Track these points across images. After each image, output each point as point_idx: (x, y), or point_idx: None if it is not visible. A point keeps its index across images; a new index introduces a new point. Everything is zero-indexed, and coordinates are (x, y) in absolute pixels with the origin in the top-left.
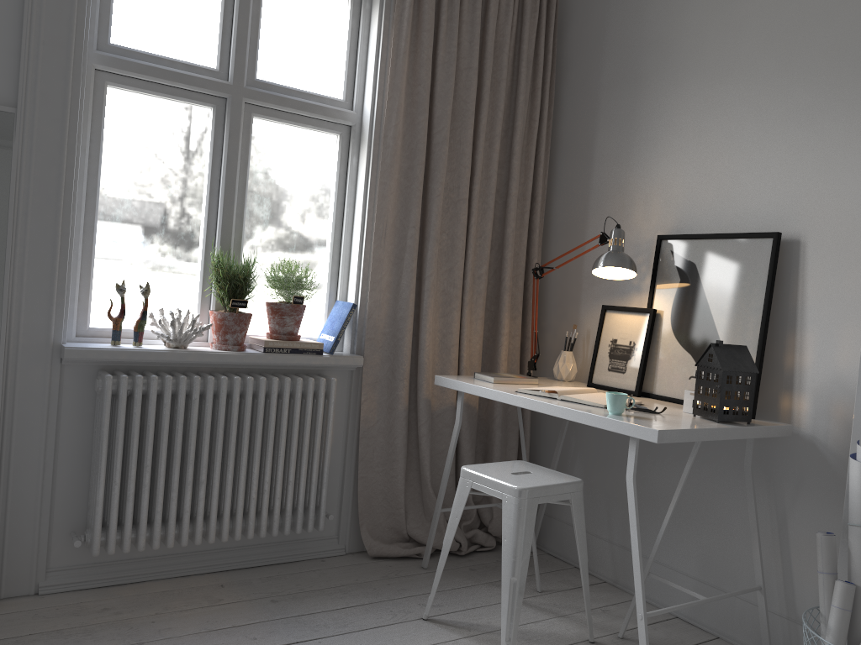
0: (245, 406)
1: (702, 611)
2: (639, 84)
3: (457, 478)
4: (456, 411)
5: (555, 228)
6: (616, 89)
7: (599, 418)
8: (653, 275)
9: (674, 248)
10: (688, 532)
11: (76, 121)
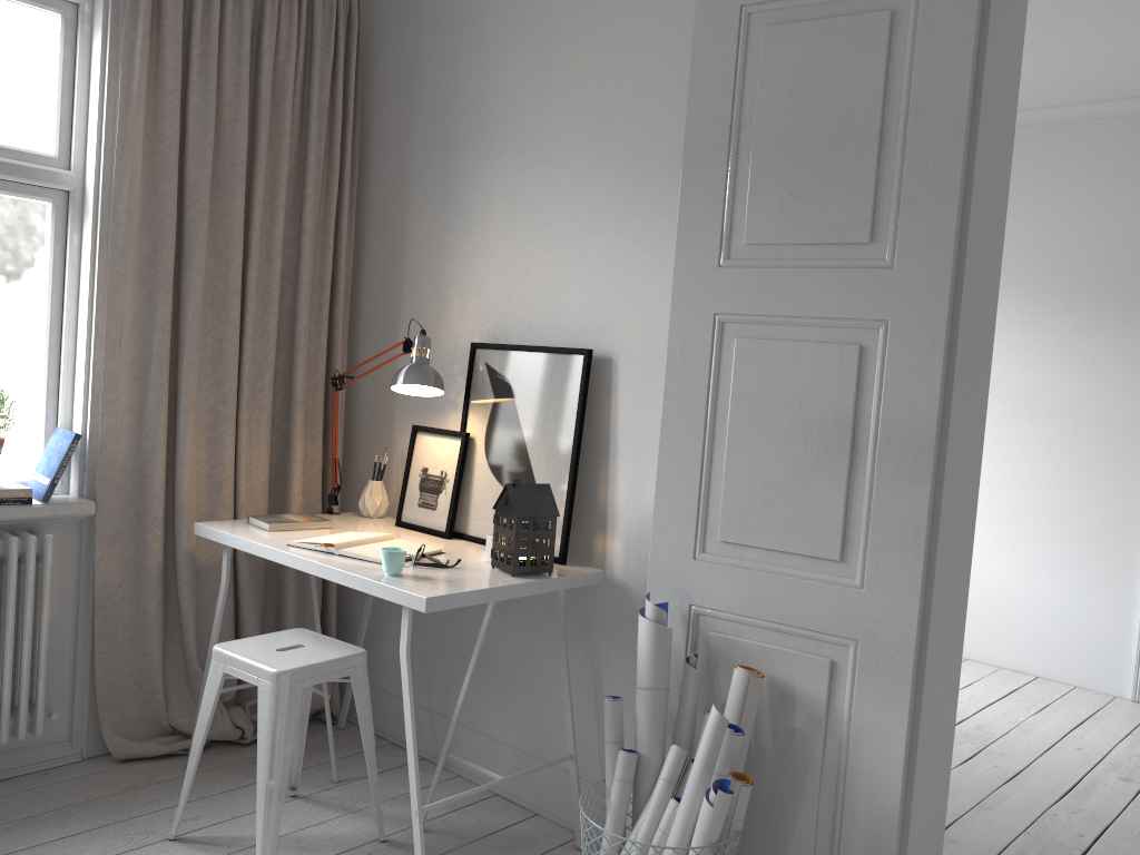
0: None
1: (522, 785)
2: (453, 152)
3: None
4: (223, 569)
5: (365, 322)
6: (429, 155)
7: (369, 582)
8: (467, 390)
9: (489, 359)
10: (508, 694)
11: None
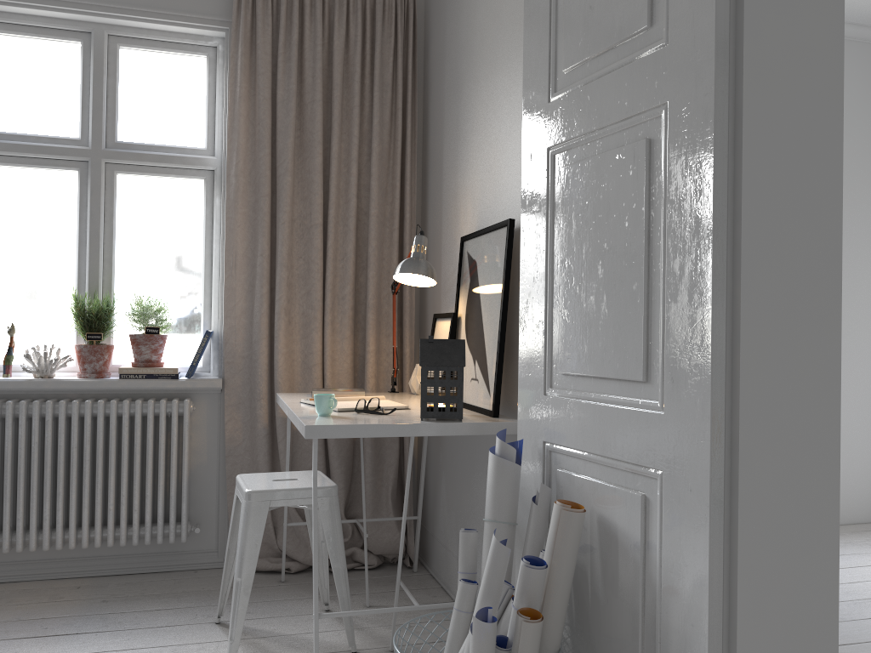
0: (97, 427)
1: None
2: (459, 89)
3: None
4: (287, 426)
5: (429, 242)
6: (450, 97)
7: (297, 419)
8: (458, 278)
9: (468, 248)
10: None
11: None
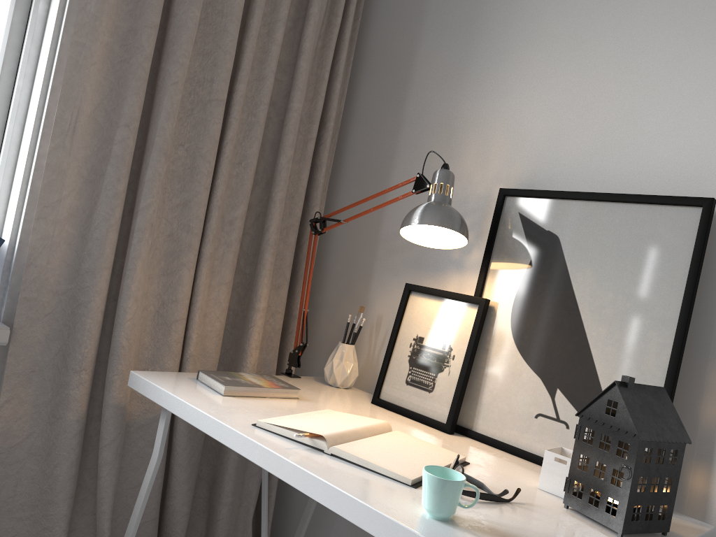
0: None
1: None
2: None
3: (163, 522)
4: (157, 437)
5: (348, 169)
6: None
7: (407, 535)
8: (489, 247)
9: (525, 209)
10: None
11: None
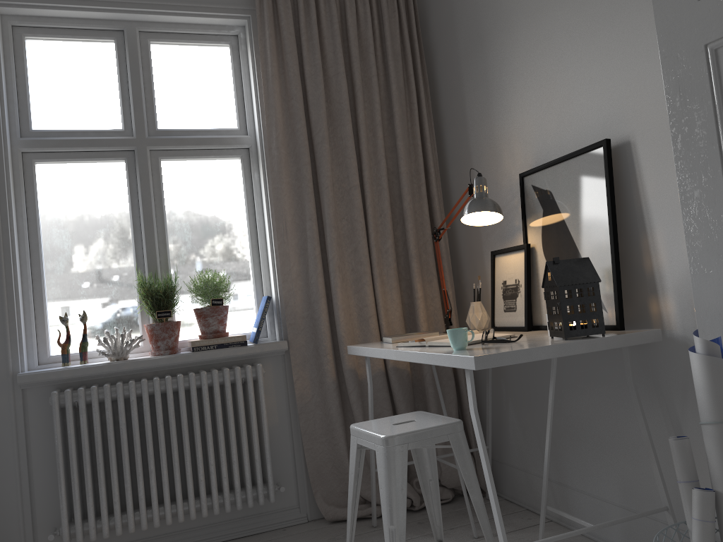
0: (179, 401)
1: (633, 541)
2: (484, 44)
3: None
4: (367, 375)
5: (454, 192)
6: (470, 55)
7: (437, 356)
8: (522, 212)
9: (533, 181)
10: (605, 458)
11: (4, 194)
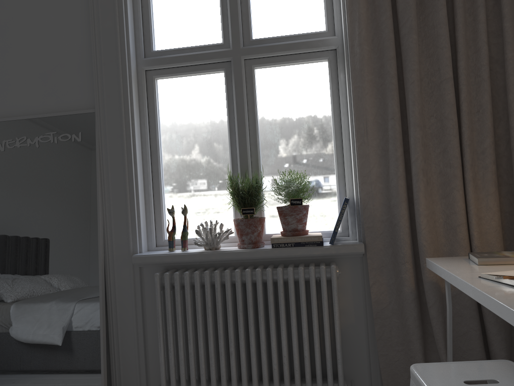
0: (257, 293)
1: None
2: None
3: None
4: (446, 296)
5: None
6: None
7: None
8: None
9: None
10: None
11: (127, 106)
